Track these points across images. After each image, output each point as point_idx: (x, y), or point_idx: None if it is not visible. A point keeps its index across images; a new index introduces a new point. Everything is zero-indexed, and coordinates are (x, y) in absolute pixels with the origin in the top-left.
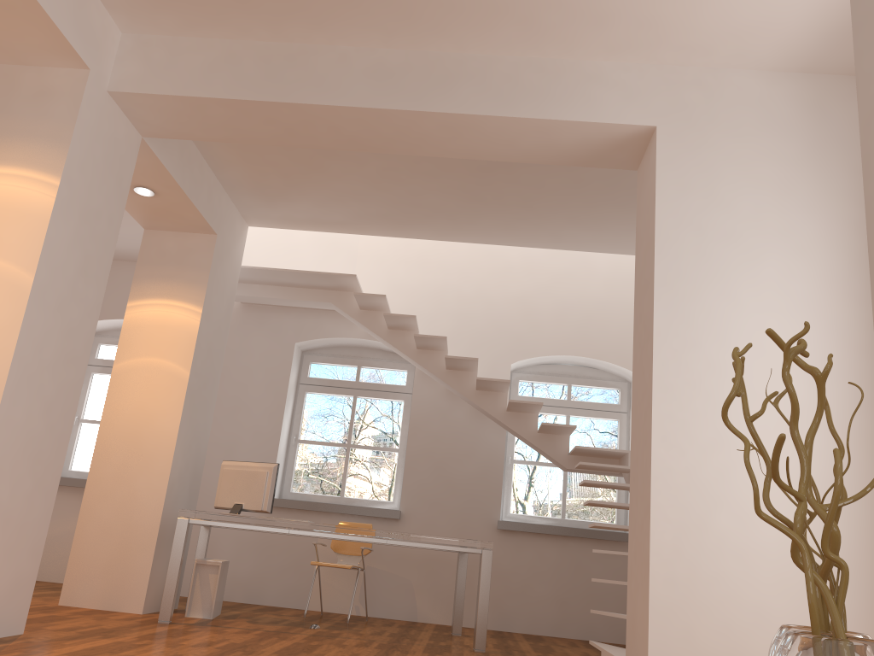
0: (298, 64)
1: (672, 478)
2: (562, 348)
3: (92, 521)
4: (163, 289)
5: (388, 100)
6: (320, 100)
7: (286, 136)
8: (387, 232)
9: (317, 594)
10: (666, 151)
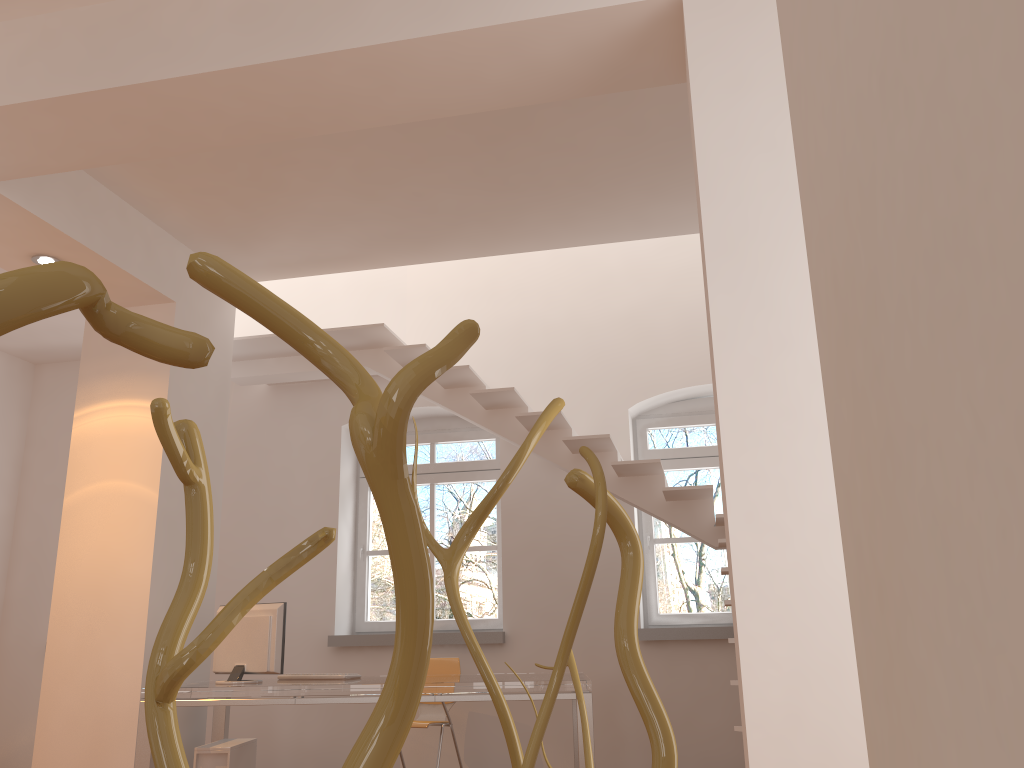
0: (136, 27)
1: (773, 586)
2: (695, 375)
3: (56, 712)
4: (116, 386)
5: (265, 49)
6: (169, 71)
7: (160, 140)
8: (412, 258)
9: (409, 758)
10: (702, 31)
